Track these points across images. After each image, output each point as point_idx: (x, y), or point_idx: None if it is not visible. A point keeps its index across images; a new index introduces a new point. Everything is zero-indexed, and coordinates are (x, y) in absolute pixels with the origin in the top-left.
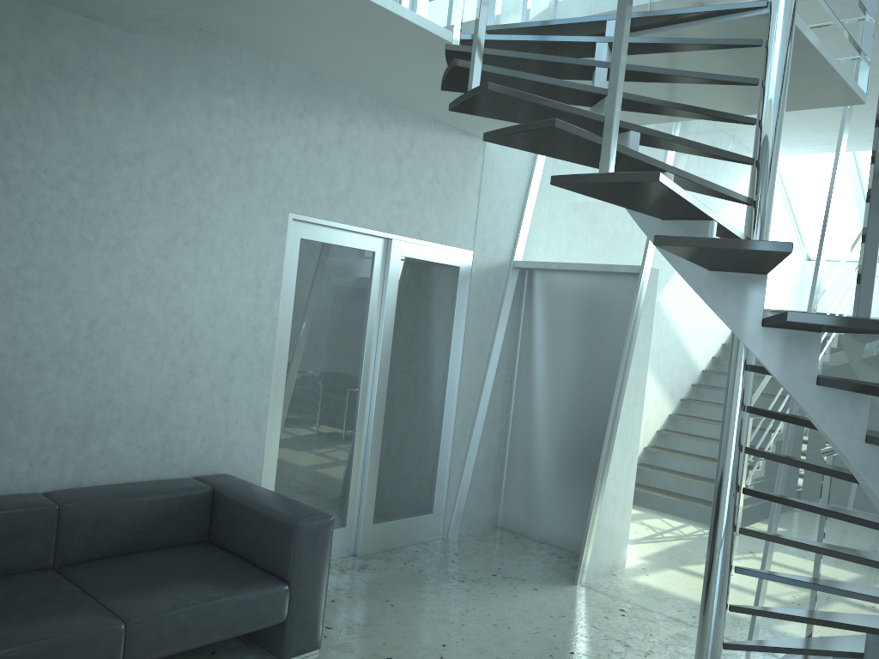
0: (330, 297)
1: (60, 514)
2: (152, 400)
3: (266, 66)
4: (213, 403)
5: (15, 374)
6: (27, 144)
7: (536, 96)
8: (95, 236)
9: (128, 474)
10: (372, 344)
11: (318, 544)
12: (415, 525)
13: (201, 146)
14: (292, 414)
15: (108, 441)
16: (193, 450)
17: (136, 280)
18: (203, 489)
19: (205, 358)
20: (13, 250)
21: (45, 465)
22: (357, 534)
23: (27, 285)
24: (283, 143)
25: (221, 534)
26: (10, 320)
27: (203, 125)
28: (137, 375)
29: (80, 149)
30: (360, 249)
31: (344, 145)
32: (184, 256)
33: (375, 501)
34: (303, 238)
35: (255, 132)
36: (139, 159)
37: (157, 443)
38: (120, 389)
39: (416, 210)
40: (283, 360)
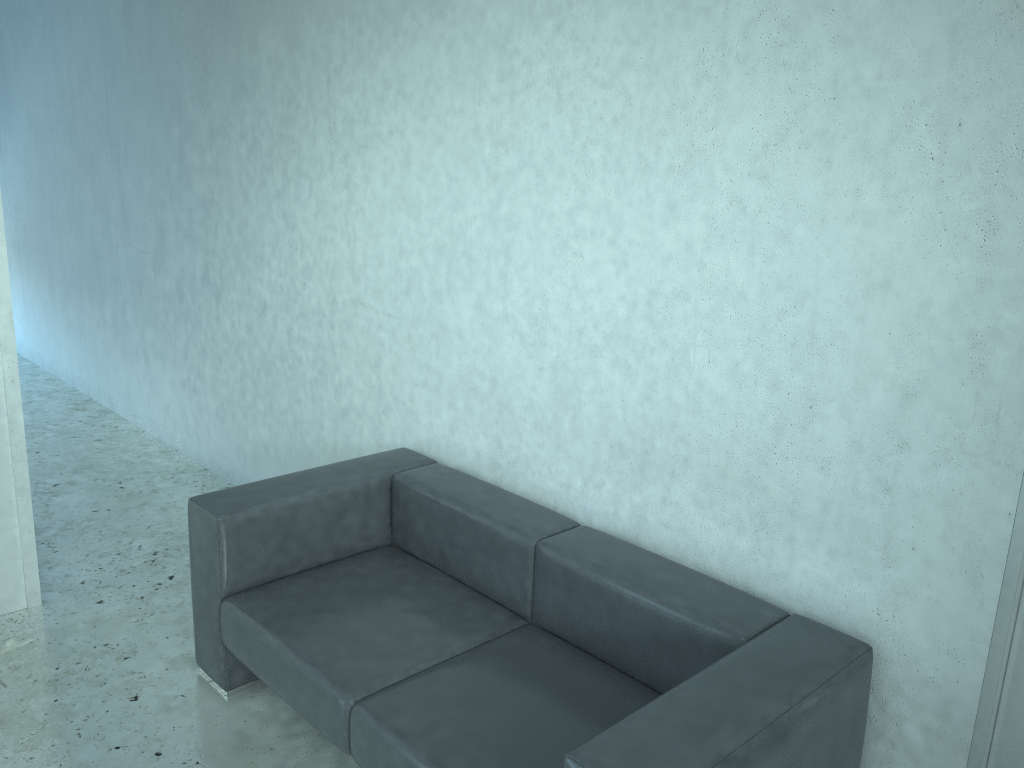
0: None
1: (535, 554)
2: (737, 442)
3: None
4: (856, 486)
5: (569, 356)
6: (578, 30)
7: None
8: (656, 152)
9: (698, 554)
10: None
11: None
12: None
13: None
14: None
15: (671, 488)
16: (810, 565)
17: (713, 223)
18: (726, 632)
19: (841, 386)
20: (566, 186)
21: (599, 491)
22: None
23: (579, 234)
24: None
25: None
26: (564, 283)
27: None
28: (714, 392)
29: (636, 13)
30: None
31: None
32: (802, 172)
33: None
34: None
35: None
36: None
37: (744, 522)
38: (688, 409)
39: None
40: None
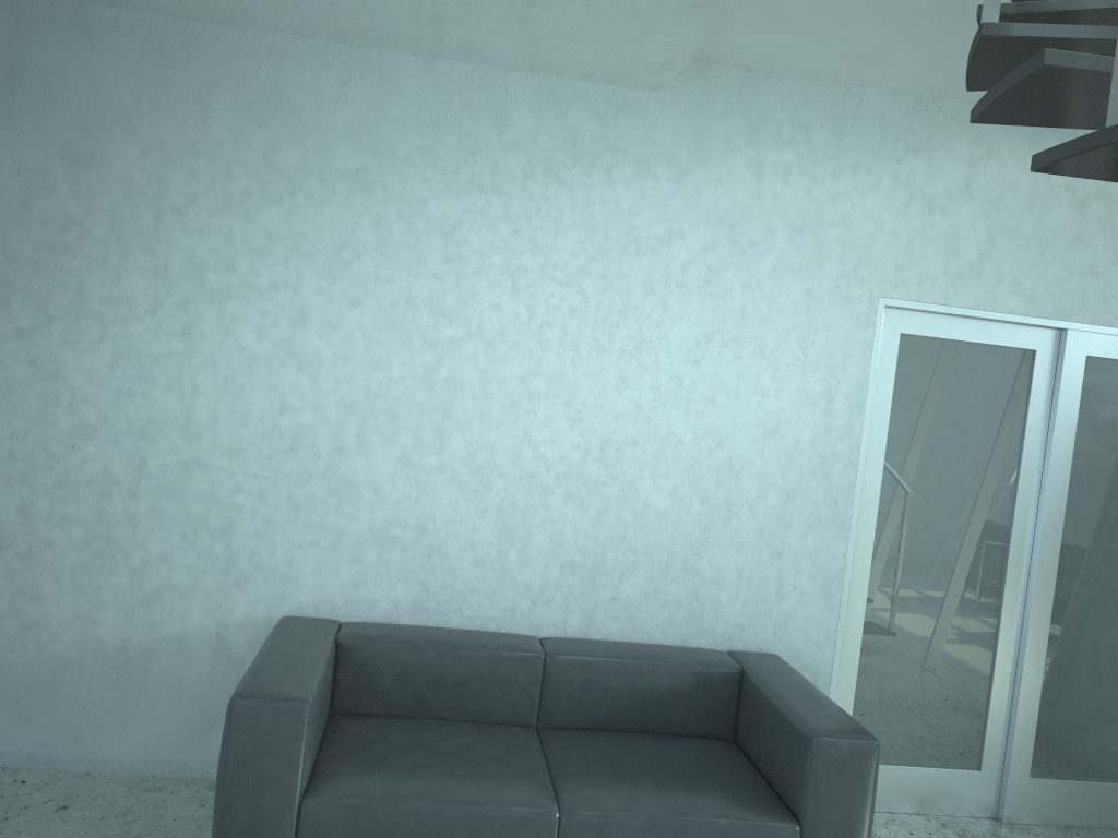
0: (953, 418)
1: (545, 664)
2: (676, 543)
3: (843, 99)
4: (759, 556)
5: (518, 497)
6: (537, 238)
7: (1093, 26)
8: (610, 338)
9: (644, 633)
10: (1029, 493)
11: (847, 776)
12: (1117, 797)
13: (746, 218)
14: (885, 586)
15: (620, 588)
16: (731, 616)
17: (658, 391)
18: (727, 668)
19: (749, 494)
20: (519, 357)
21: (548, 606)
22: (1001, 786)
23: (532, 396)
24: (870, 201)
25: (743, 732)
26: (514, 435)
27: (750, 191)
28: (658, 510)
29: (594, 238)
30: (1007, 346)
31: (975, 193)
32: (722, 361)
33: (1035, 742)
34: (905, 333)
35: (825, 191)
36: (664, 242)
37: (682, 598)
38: (636, 525)
39: (1117, 282)
40: (871, 507)
